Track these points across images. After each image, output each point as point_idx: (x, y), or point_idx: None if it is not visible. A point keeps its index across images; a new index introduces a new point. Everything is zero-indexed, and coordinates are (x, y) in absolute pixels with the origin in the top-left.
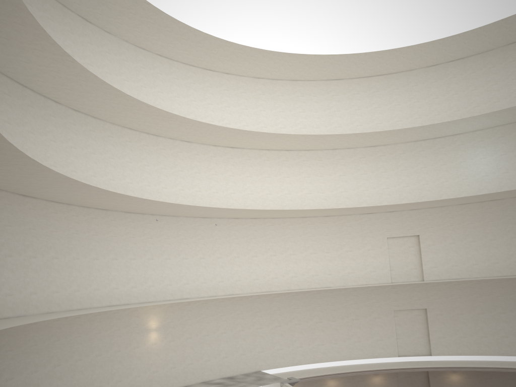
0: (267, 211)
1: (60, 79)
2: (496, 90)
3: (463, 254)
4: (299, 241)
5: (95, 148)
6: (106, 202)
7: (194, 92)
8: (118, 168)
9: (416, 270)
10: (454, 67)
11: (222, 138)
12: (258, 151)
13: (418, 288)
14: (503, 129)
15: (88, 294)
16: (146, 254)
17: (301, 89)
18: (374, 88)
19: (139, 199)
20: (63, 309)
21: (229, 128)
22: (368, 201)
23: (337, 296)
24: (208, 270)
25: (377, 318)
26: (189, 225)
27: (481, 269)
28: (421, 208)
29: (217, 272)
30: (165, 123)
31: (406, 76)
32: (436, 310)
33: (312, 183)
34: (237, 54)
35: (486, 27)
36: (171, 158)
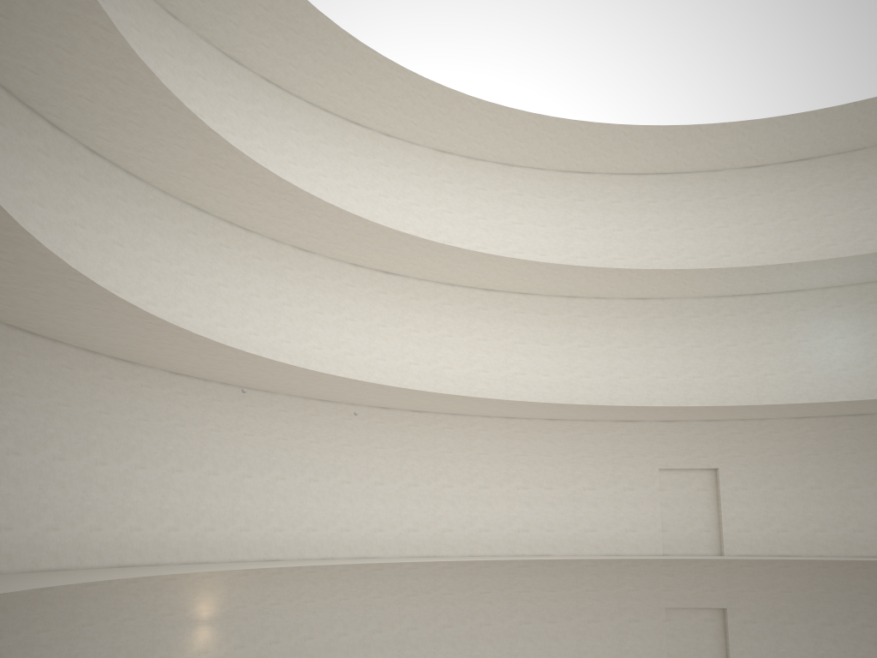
0: (450, 398)
1: (72, 71)
2: (867, 219)
3: (799, 511)
4: (498, 463)
5: (124, 235)
6: (138, 344)
7: (325, 160)
8: (166, 281)
9: (709, 535)
10: (794, 172)
11: (373, 251)
12: (433, 285)
13: (712, 568)
14: None
15: (77, 537)
16: (205, 462)
17: (518, 183)
18: (649, 196)
19: (210, 345)
20: (18, 567)
21: (393, 231)
22: (628, 399)
23: (561, 574)
24: (323, 506)
25: (633, 621)
26: (293, 412)
27: (830, 540)
28: (724, 419)
29: (340, 512)
30: (271, 205)
31: (706, 181)
32: (743, 613)
33: (528, 355)
34: (415, 97)
35: (866, 105)
36: (270, 278)
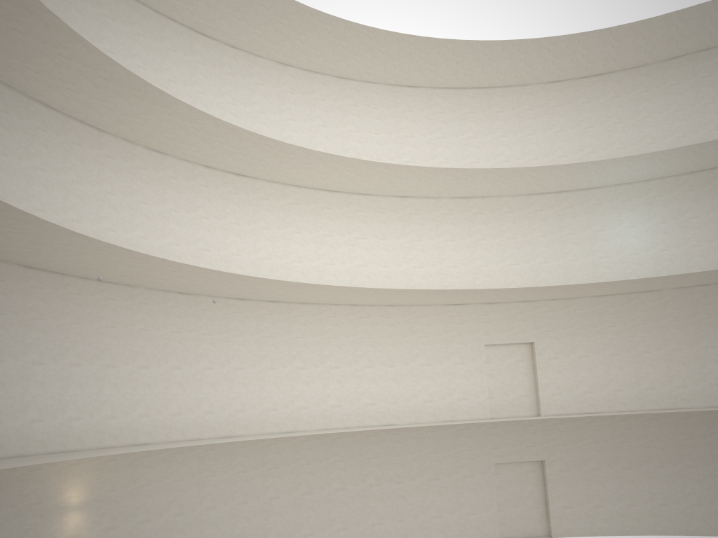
0: (302, 287)
1: None
2: (650, 125)
3: (601, 374)
4: (346, 345)
5: None
6: None
7: (174, 67)
8: (16, 176)
9: (528, 399)
10: (589, 86)
11: (224, 152)
12: (281, 186)
13: (532, 427)
14: (660, 184)
15: None
16: (67, 354)
17: (353, 95)
18: (468, 108)
19: (62, 233)
20: None
21: (242, 131)
22: (456, 285)
23: (405, 440)
24: (188, 391)
25: (468, 476)
26: (154, 305)
27: (628, 398)
28: (538, 299)
29: (204, 396)
30: (121, 102)
31: (516, 94)
32: (559, 463)
33: (369, 249)
34: (258, 7)
35: (651, 23)
36: (125, 177)
